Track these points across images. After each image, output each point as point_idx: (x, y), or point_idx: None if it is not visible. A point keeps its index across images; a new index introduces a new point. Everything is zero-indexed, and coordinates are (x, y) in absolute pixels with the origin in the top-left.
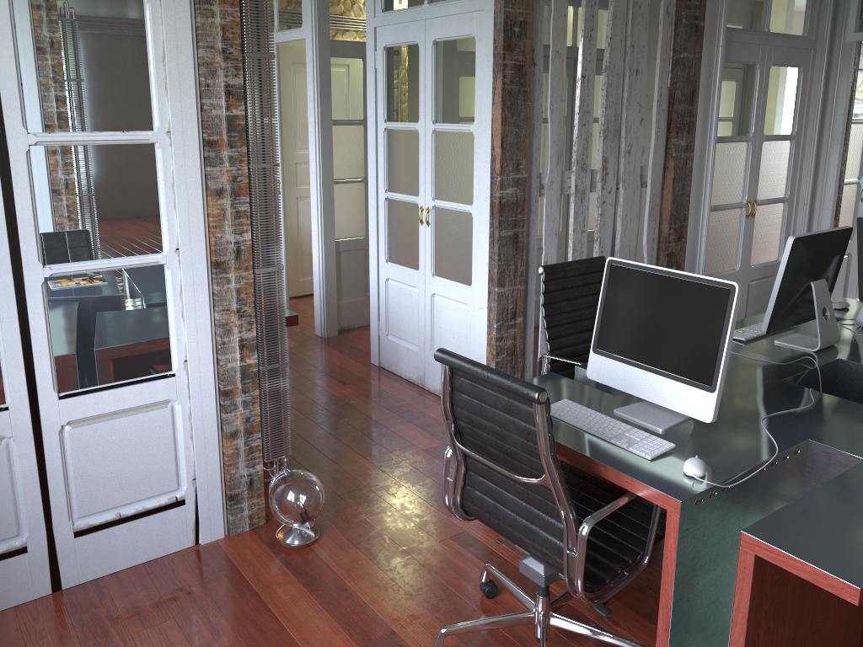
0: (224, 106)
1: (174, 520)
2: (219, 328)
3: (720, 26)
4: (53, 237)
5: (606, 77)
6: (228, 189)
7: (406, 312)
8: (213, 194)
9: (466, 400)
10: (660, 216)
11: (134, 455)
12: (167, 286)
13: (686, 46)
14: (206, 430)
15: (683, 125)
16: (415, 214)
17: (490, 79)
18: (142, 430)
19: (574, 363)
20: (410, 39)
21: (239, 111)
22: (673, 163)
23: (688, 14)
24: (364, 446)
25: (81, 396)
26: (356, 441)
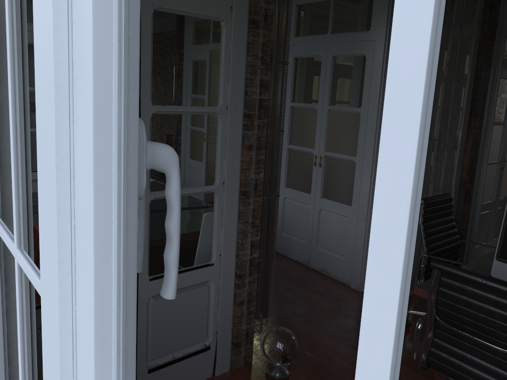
0: (258, 93)
1: (203, 360)
2: (241, 234)
3: (500, 57)
4: (157, 173)
5: (444, 84)
6: (255, 145)
7: (298, 219)
8: (247, 148)
9: (452, 294)
10: (461, 167)
11: (185, 317)
12: (214, 206)
13: (484, 68)
14: (226, 300)
15: (478, 114)
16: (309, 159)
17: (376, 81)
18: (192, 300)
19: (450, 261)
20: (315, 54)
21: (265, 96)
22: (472, 136)
23: (486, 49)
24: (290, 306)
25: (162, 278)
26: (283, 303)
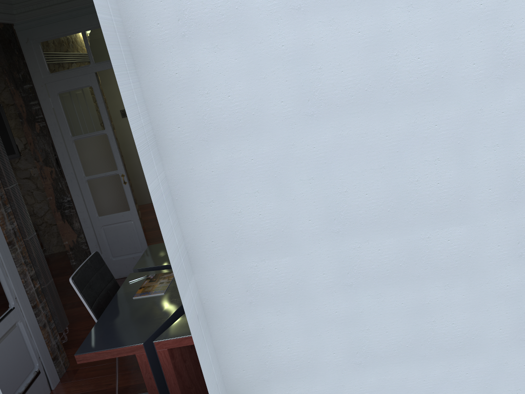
0: None
1: None
2: None
3: None
4: None
5: None
6: None
7: None
8: None
9: None
10: None
11: None
12: None
13: None
14: None
15: None
16: None
17: None
18: None
19: None
20: None
21: None
22: None
23: None
24: None
25: None
26: None
